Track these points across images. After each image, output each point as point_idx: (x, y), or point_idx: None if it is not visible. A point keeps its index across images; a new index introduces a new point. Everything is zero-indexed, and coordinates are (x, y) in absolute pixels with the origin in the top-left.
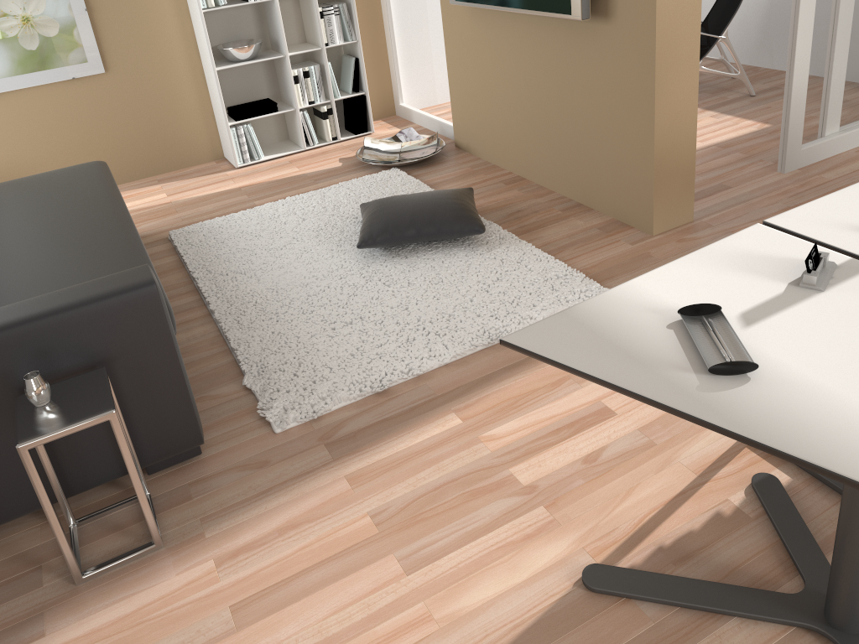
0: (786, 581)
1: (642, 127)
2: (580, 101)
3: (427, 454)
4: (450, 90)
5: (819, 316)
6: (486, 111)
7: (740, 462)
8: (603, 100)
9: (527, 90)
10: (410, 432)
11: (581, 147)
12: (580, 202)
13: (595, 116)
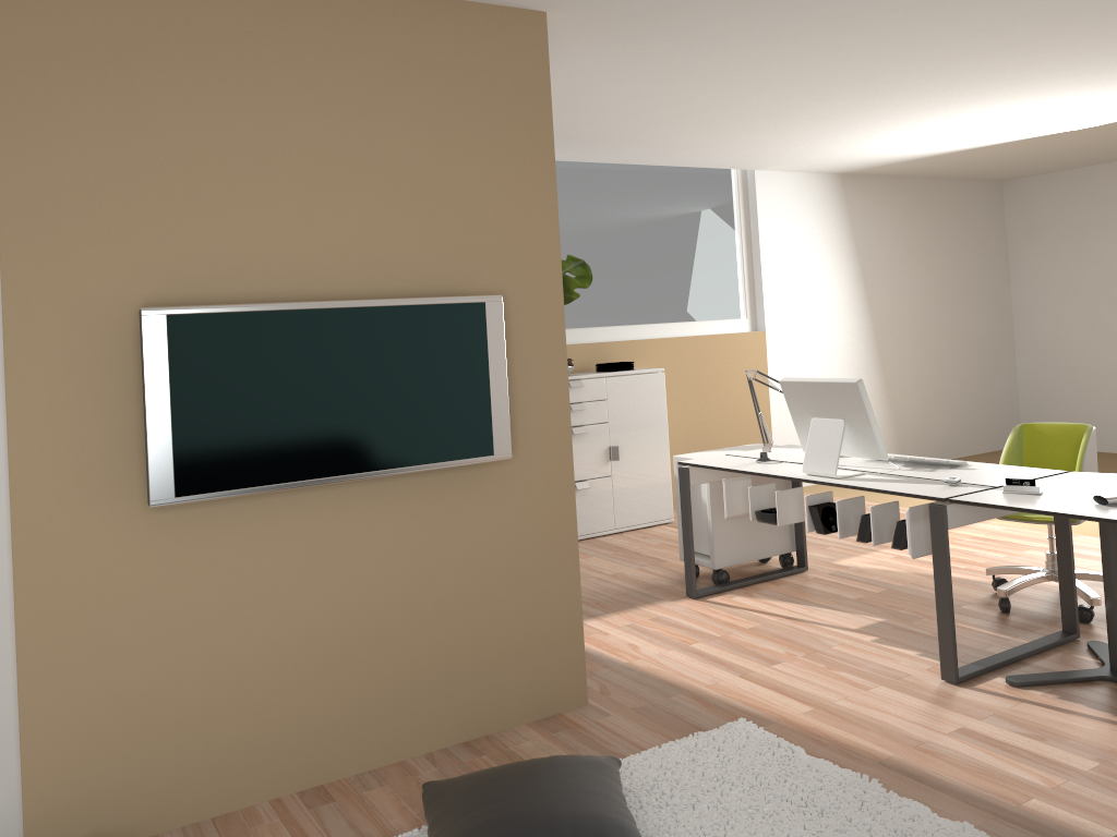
0: (1104, 685)
1: (562, 571)
2: (458, 581)
3: (1104, 813)
4: (28, 727)
5: (1074, 492)
6: (188, 711)
7: (993, 689)
8: (500, 562)
9: (330, 614)
10: (1077, 827)
11: (461, 649)
12: (458, 742)
13: (485, 591)
